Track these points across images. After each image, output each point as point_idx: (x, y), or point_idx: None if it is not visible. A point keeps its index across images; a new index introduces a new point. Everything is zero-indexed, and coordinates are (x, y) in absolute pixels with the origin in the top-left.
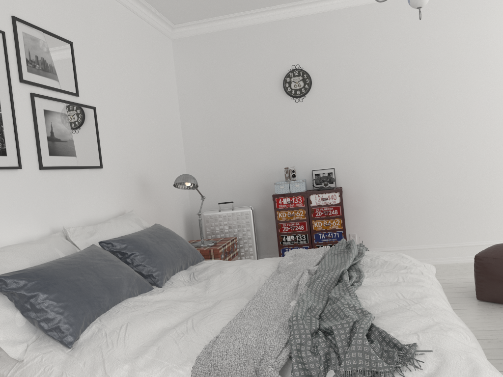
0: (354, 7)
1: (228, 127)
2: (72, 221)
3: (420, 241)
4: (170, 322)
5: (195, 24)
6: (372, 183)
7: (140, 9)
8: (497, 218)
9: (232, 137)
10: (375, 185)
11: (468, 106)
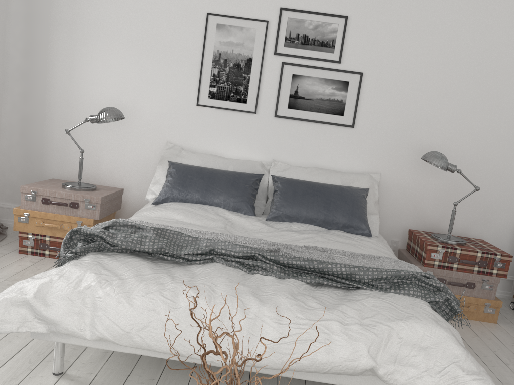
0: None
1: None
2: (297, 161)
3: None
4: (184, 220)
5: None
6: None
7: None
8: None
9: None
10: None
11: None
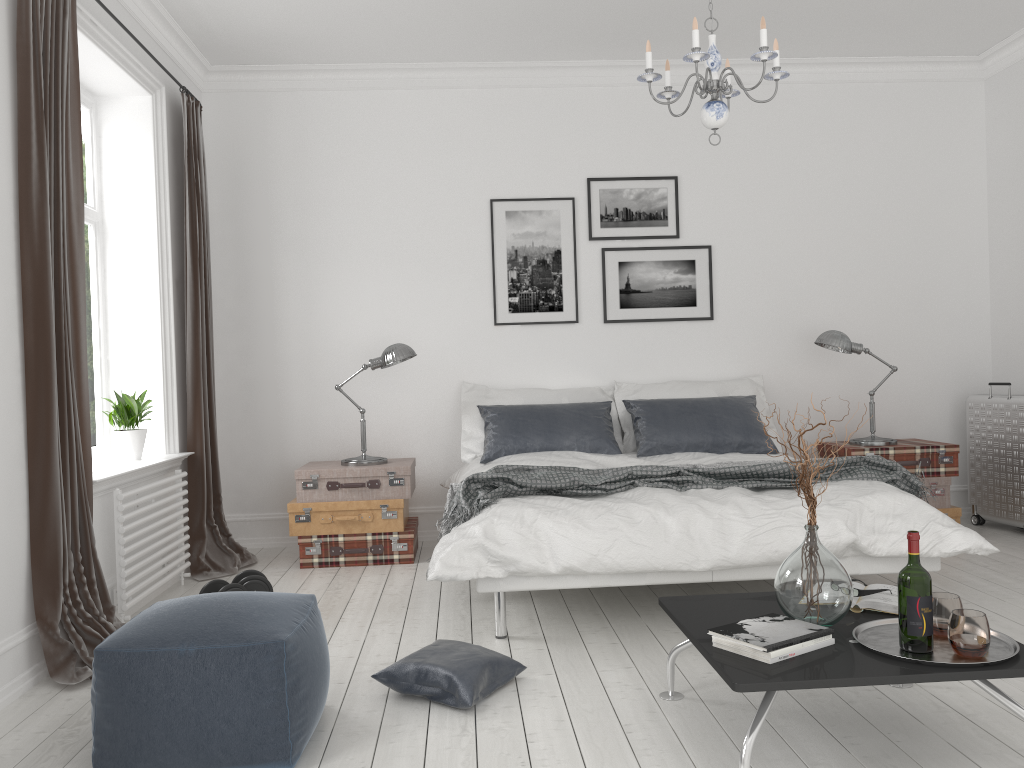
0: None
1: None
2: (646, 377)
3: None
4: None
5: (1005, 45)
6: None
7: (859, 70)
8: None
9: None
10: None
11: None
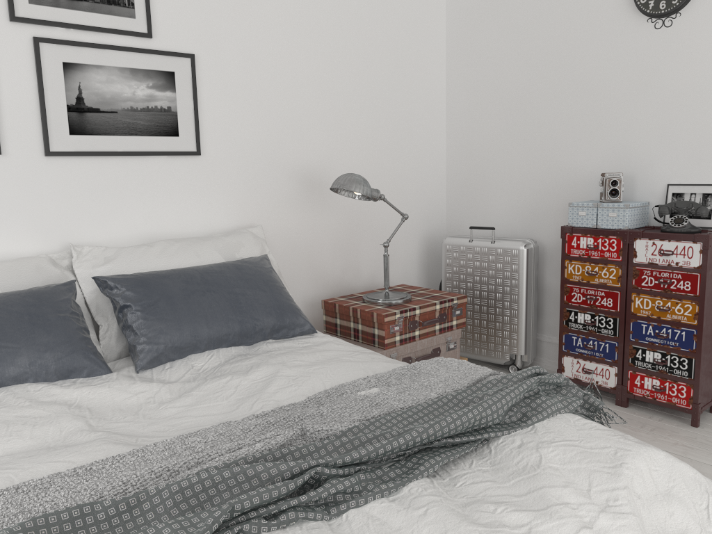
0: None
1: (517, 84)
2: (115, 235)
3: None
4: None
5: None
6: None
7: None
8: None
9: (523, 103)
10: None
11: None
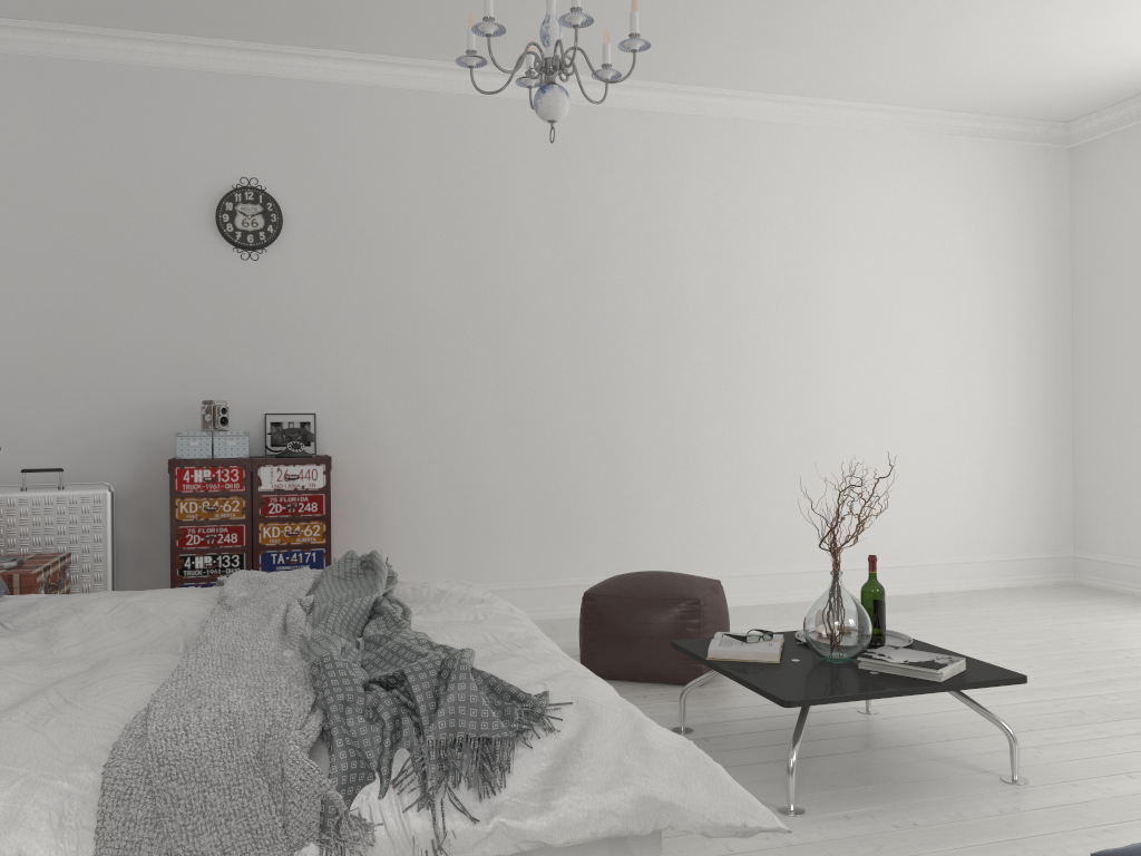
0: (388, 88)
1: (65, 289)
2: None
3: (476, 576)
4: None
5: (2, 25)
6: (392, 452)
7: None
8: (611, 535)
9: (74, 314)
10: (398, 458)
11: (579, 324)
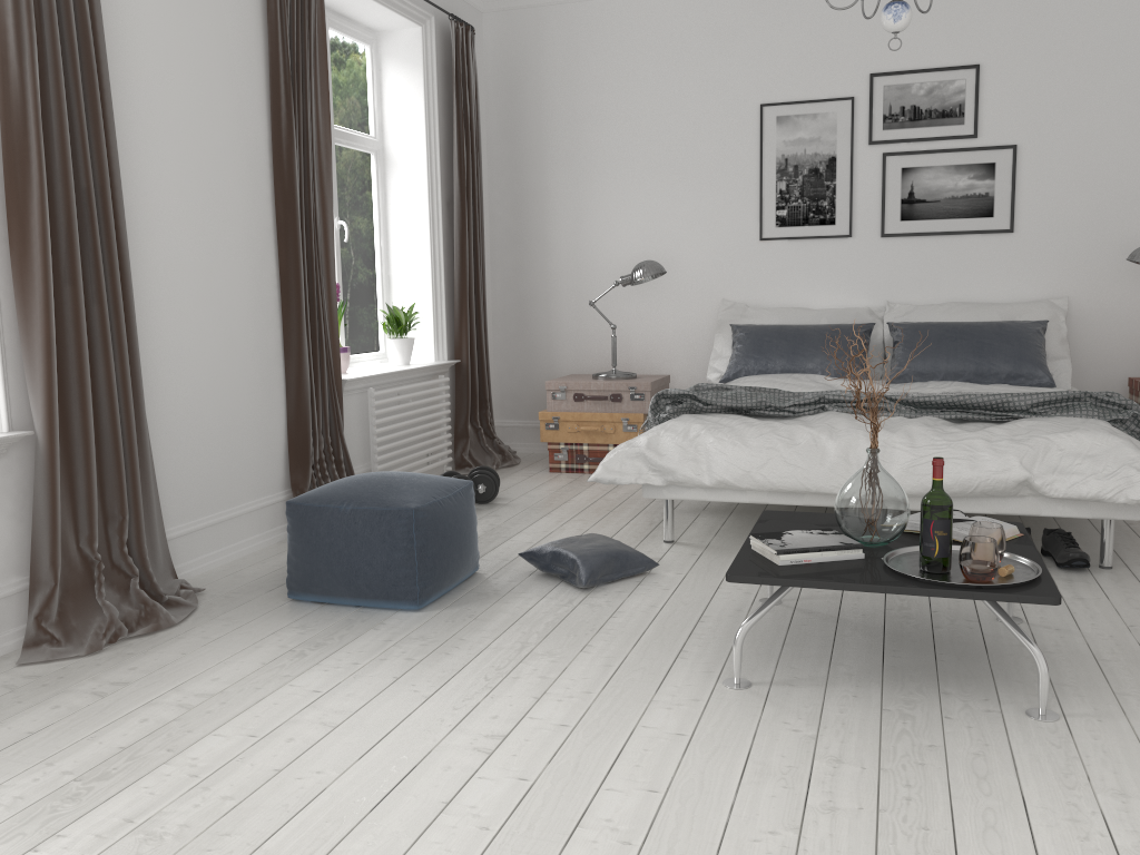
0: None
1: None
2: (927, 298)
3: None
4: None
5: None
6: None
7: None
8: None
9: None
10: None
11: None
